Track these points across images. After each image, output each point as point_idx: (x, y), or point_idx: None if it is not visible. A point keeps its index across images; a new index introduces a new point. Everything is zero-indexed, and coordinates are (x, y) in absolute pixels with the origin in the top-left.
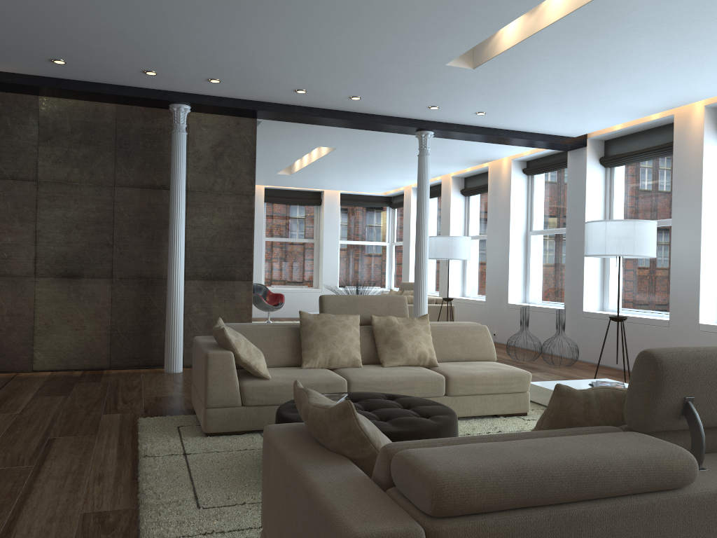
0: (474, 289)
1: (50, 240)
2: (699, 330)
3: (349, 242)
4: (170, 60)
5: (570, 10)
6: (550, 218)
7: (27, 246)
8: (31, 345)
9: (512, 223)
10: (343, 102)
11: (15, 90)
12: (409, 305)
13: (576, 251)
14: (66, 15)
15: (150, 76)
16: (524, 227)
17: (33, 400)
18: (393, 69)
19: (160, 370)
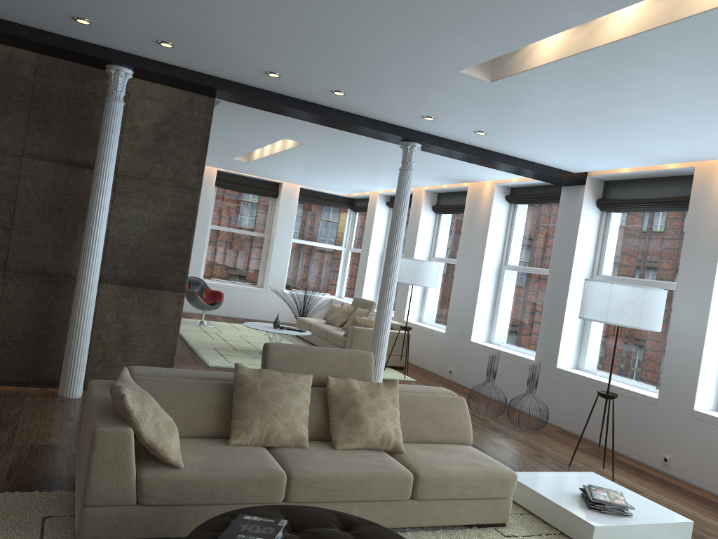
0: (433, 316)
1: None
2: (692, 417)
3: (303, 242)
4: (108, 8)
5: (642, 29)
6: (530, 254)
7: None
8: None
9: (486, 253)
10: (323, 95)
11: None
12: (362, 328)
13: (557, 299)
14: None
15: (83, 25)
16: (499, 259)
17: None
18: (393, 67)
19: (54, 391)
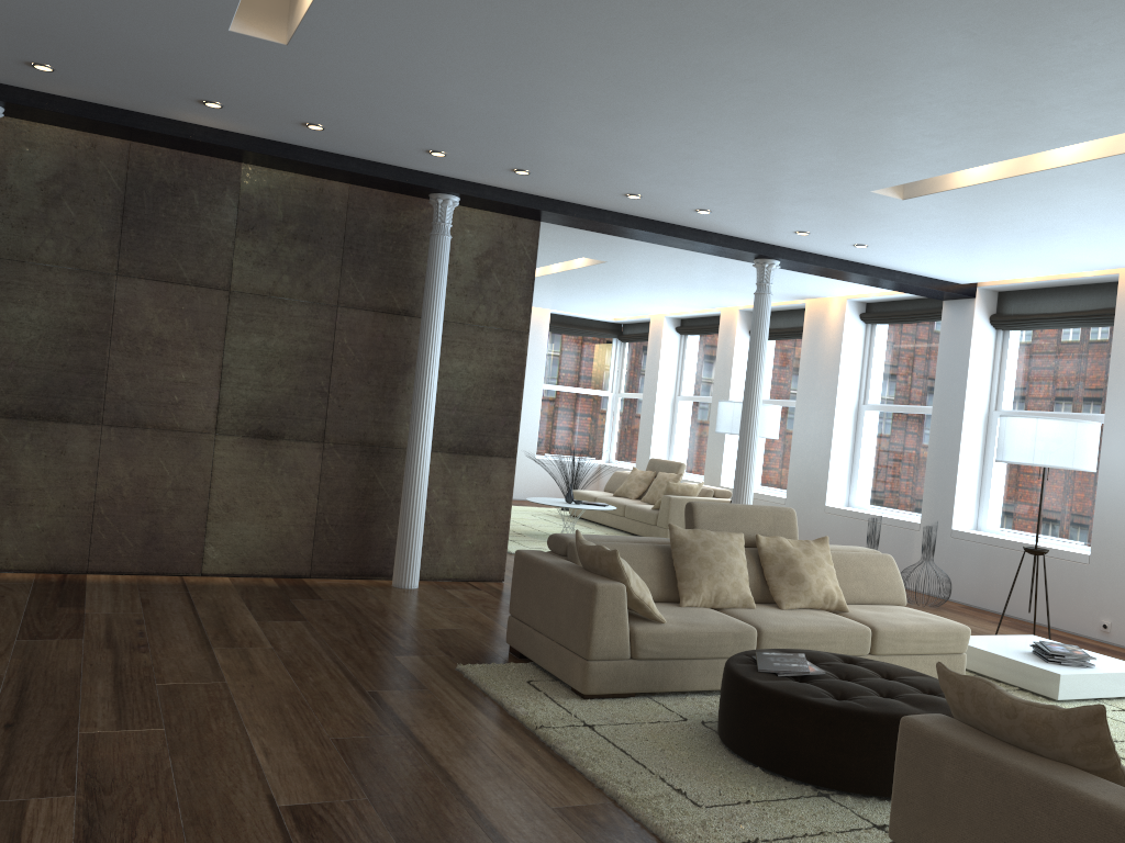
0: (760, 478)
1: (240, 380)
2: None
3: (556, 388)
4: (484, 144)
5: (1091, 157)
6: (899, 389)
7: (208, 388)
8: (202, 535)
9: (840, 390)
10: (679, 214)
11: (215, 153)
12: (680, 497)
13: (947, 443)
14: (396, 81)
15: (431, 157)
16: (856, 397)
17: (266, 626)
18: (793, 188)
19: (383, 582)
